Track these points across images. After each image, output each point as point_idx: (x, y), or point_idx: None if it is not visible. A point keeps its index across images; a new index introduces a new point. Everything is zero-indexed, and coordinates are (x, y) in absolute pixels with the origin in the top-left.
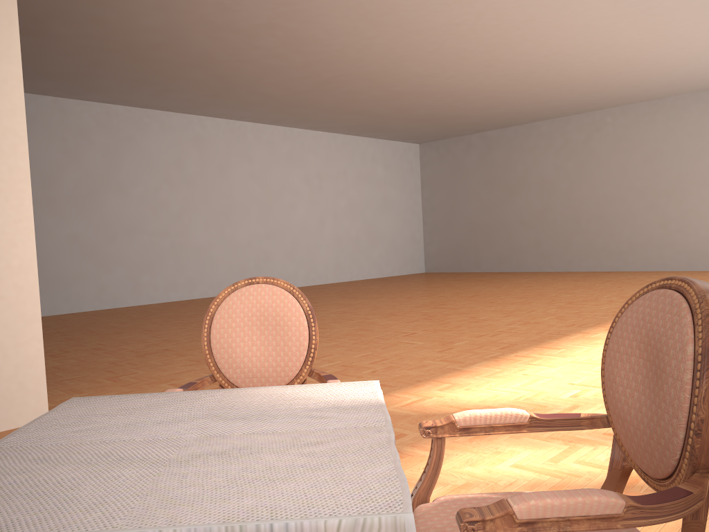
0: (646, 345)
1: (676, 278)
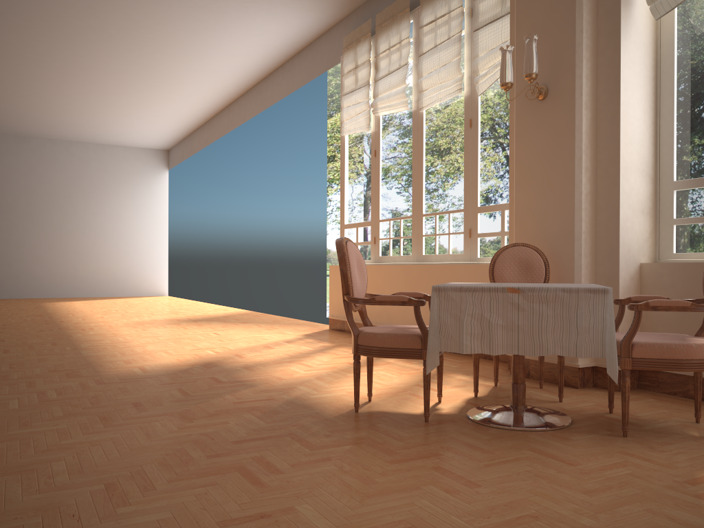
0: (518, 262)
1: (519, 243)
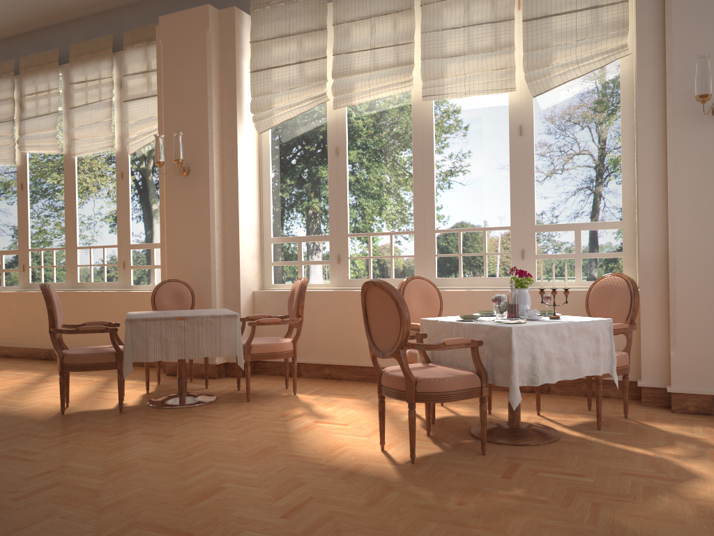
0: (173, 293)
1: (172, 279)
